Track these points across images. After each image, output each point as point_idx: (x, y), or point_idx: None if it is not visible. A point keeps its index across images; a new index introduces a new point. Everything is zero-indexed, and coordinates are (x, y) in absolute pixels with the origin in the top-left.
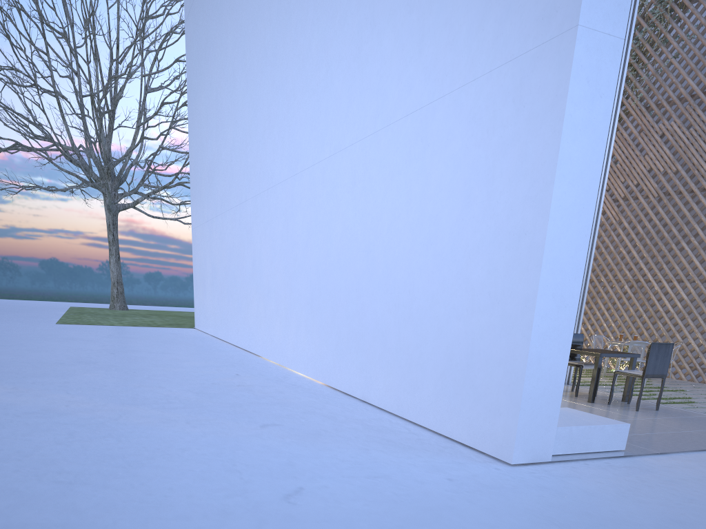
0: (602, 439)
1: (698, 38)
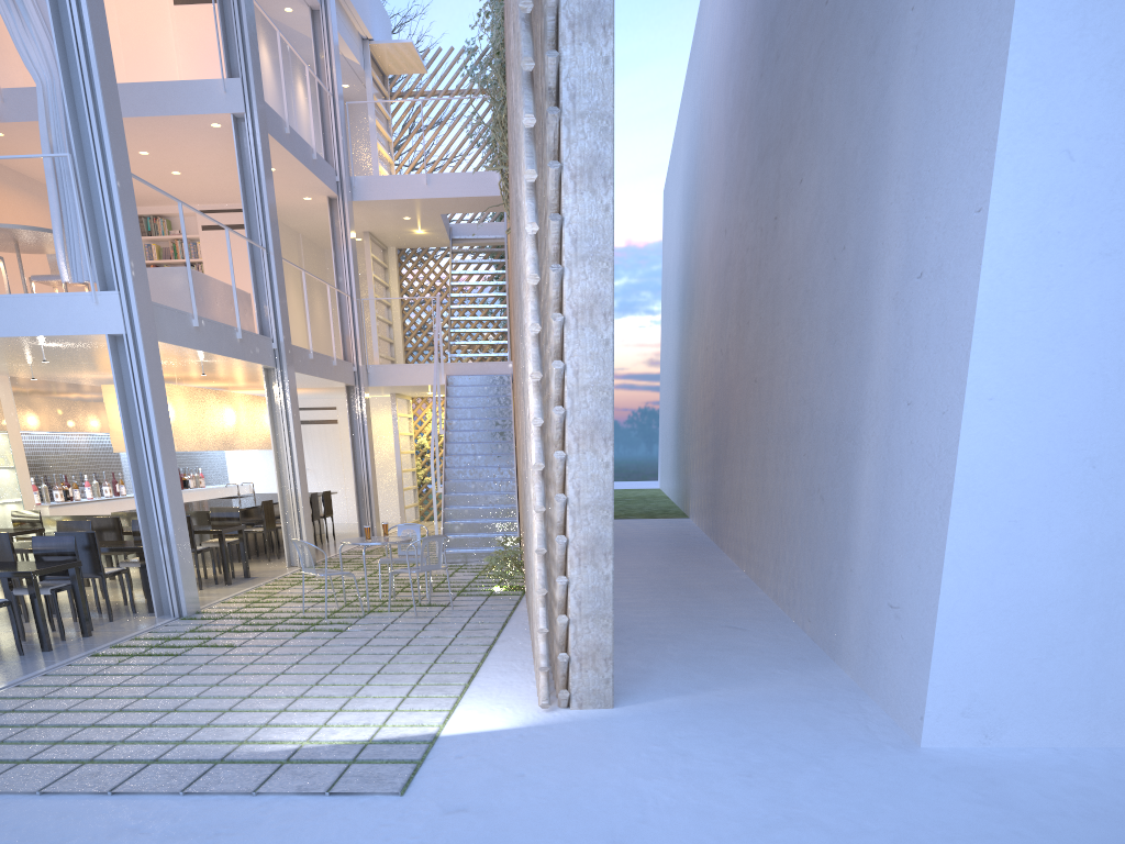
0: None
1: None
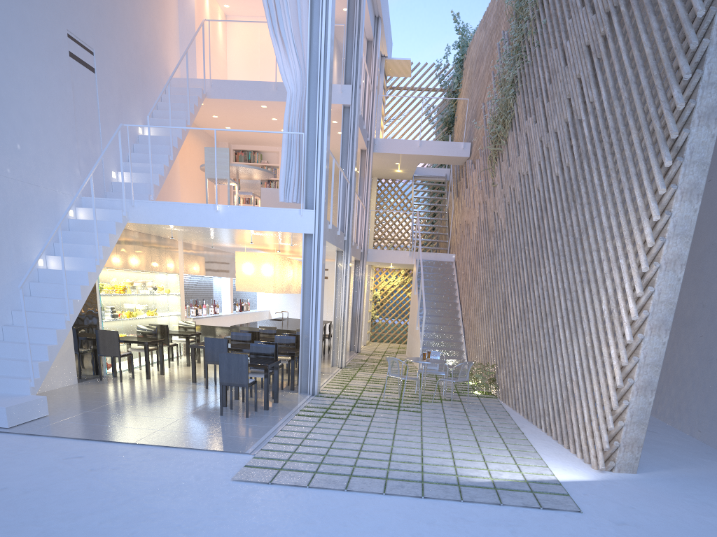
0: None
1: (552, 21)
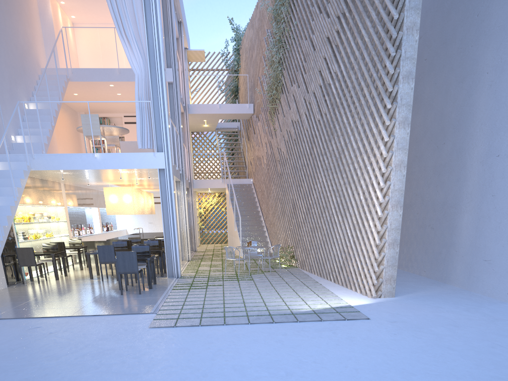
0: None
1: (301, 23)
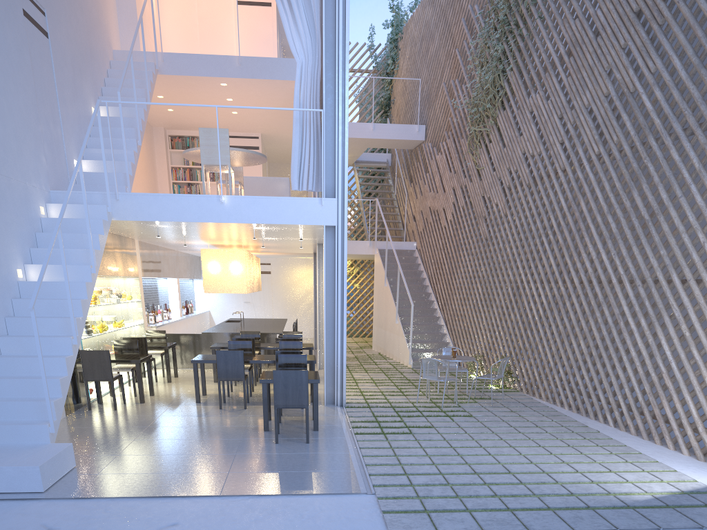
0: (6, 480)
1: None
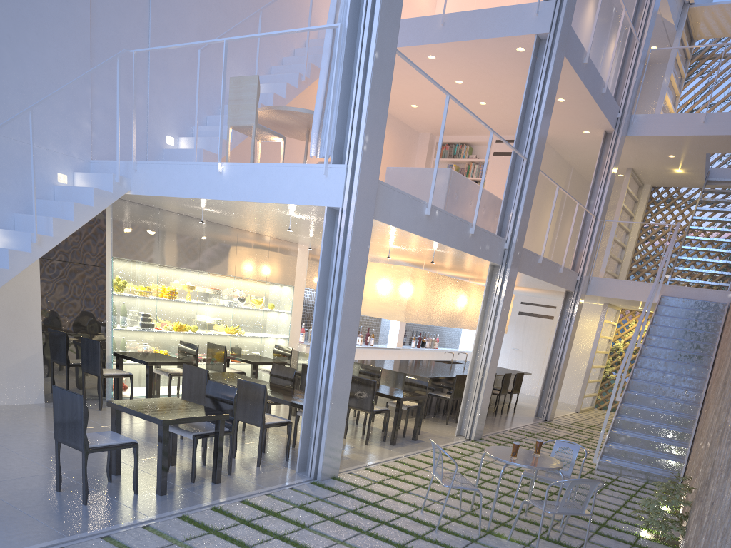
0: None
1: None
